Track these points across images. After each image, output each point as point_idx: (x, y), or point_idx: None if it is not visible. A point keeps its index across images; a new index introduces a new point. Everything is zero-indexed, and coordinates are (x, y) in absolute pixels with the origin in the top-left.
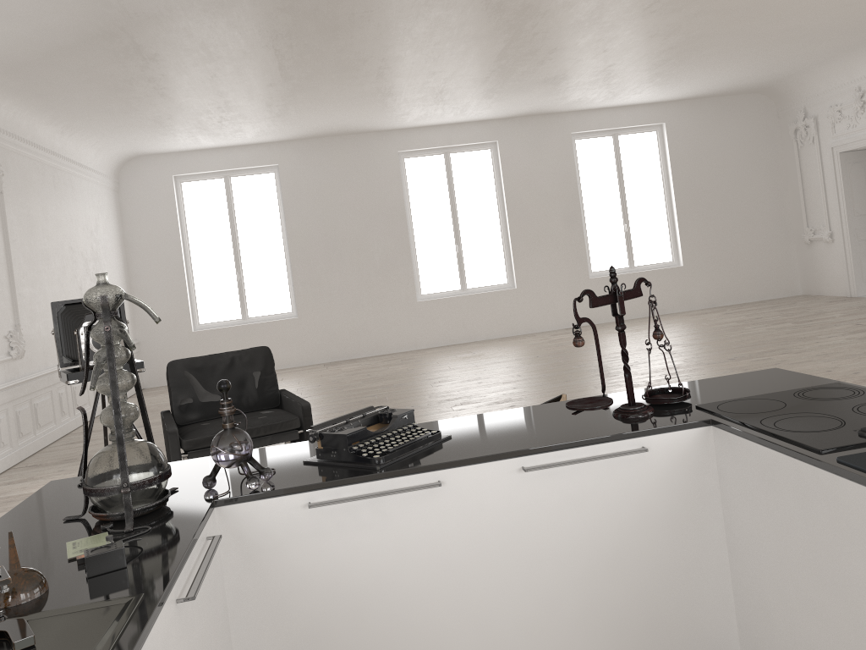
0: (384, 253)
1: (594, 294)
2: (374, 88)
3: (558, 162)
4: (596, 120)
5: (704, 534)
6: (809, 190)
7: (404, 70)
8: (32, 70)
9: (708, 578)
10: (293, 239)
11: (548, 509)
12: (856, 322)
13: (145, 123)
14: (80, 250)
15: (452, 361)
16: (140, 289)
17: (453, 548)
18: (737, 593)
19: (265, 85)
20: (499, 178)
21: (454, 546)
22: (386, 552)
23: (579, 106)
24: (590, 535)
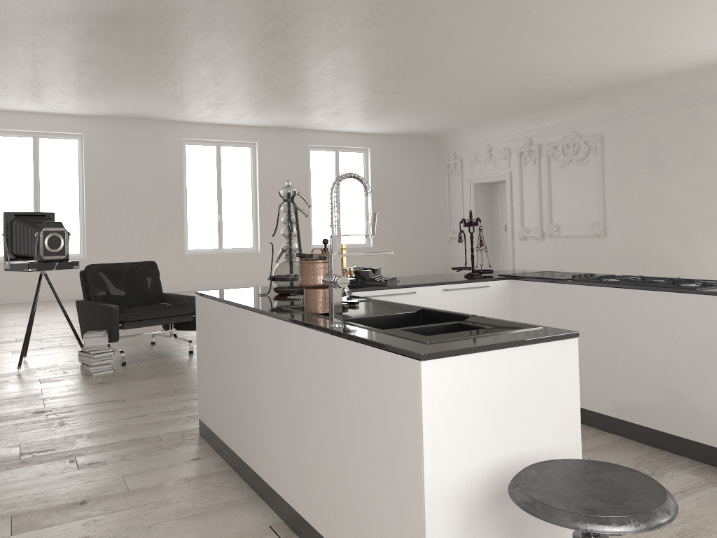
0: (163, 214)
1: (465, 221)
2: (193, 91)
3: (298, 164)
4: (326, 139)
5: None
6: (453, 205)
7: (224, 83)
8: None
9: None
10: (89, 195)
11: (451, 308)
12: None
13: None
14: None
15: None
16: None
17: None
18: None
19: (118, 74)
20: (255, 169)
21: None
22: None
23: (318, 127)
24: None
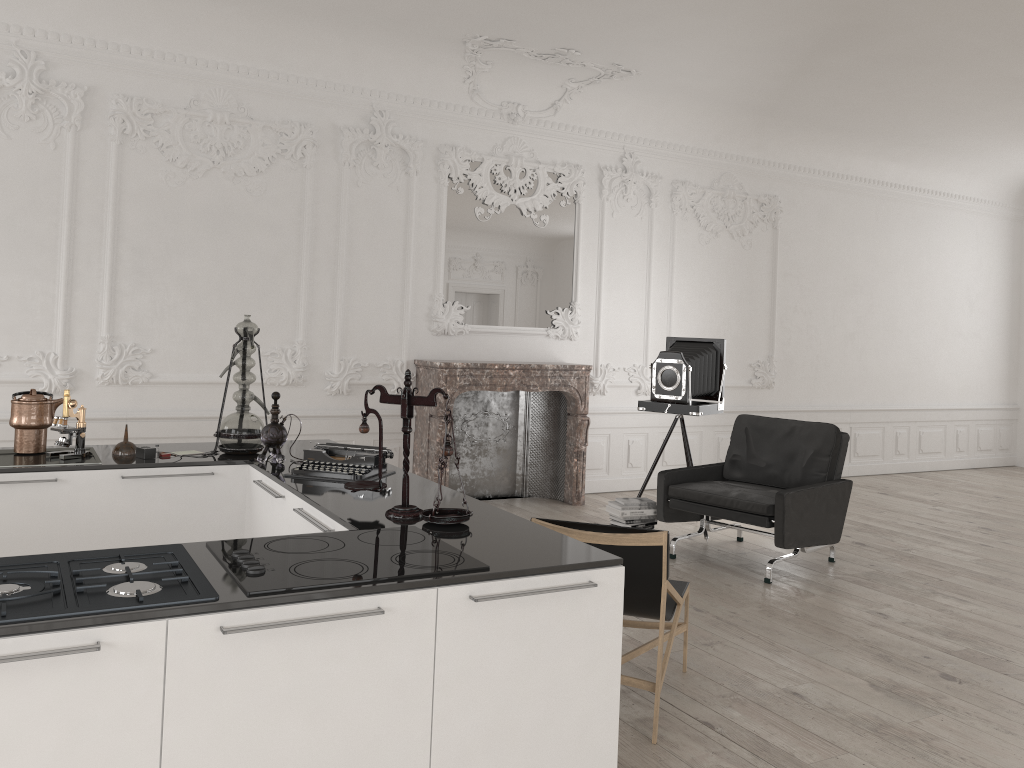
0: None
1: (384, 390)
2: None
3: None
4: None
5: None
6: None
7: None
8: (787, 110)
9: None
10: None
11: None
12: None
13: (992, 142)
14: (911, 289)
15: None
16: None
17: None
18: None
19: None
20: None
21: None
22: (271, 531)
23: None
24: None
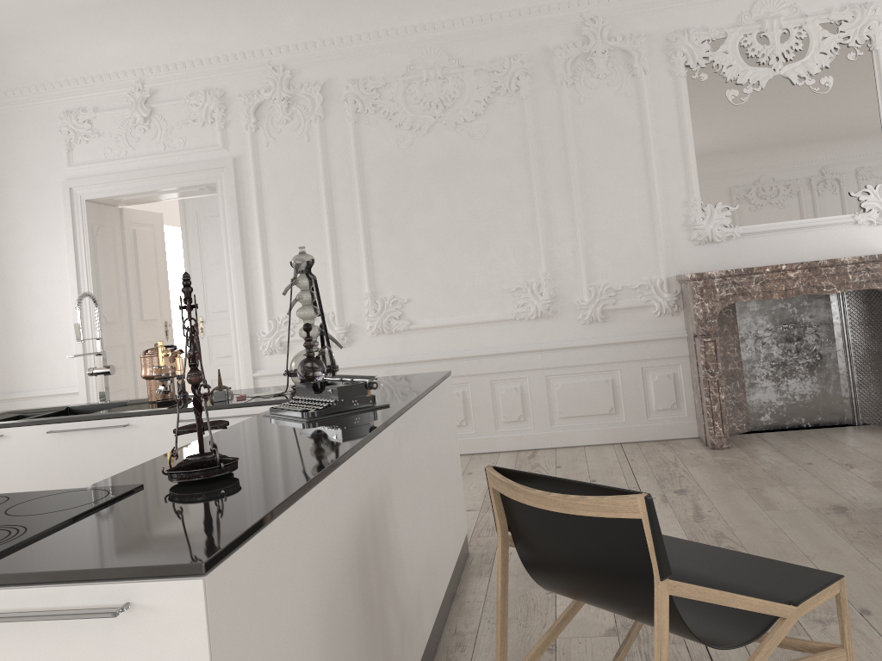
0: None
1: None
2: None
3: None
4: None
5: None
6: None
7: None
8: None
9: None
10: None
11: None
12: None
13: None
14: None
15: None
16: None
17: None
18: None
19: None
20: None
21: None
22: None
23: None
24: None
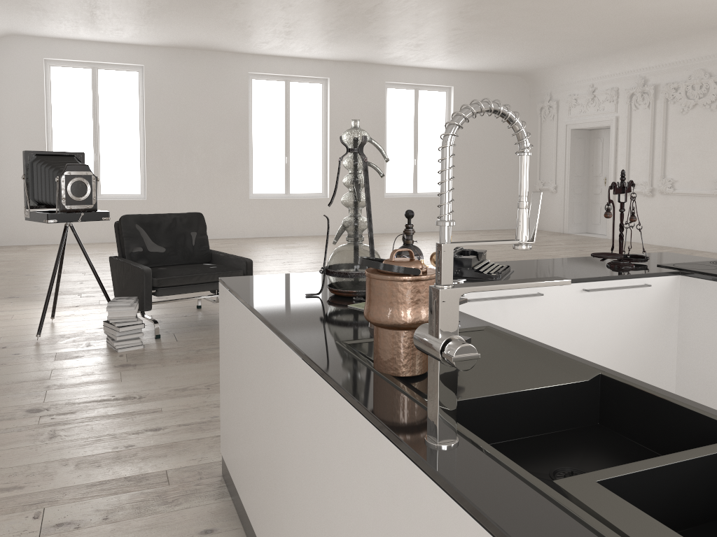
0: (227, 155)
1: (616, 185)
2: (257, 16)
3: (373, 103)
4: (405, 75)
5: (667, 341)
6: (545, 153)
7: (291, 6)
8: None
9: (665, 368)
10: (150, 132)
11: (592, 317)
12: (579, 249)
13: (42, 6)
14: None
15: (286, 249)
16: (1, 156)
17: (539, 338)
18: (679, 378)
19: None
20: (326, 108)
21: (540, 336)
22: None
23: (396, 62)
24: (611, 336)
